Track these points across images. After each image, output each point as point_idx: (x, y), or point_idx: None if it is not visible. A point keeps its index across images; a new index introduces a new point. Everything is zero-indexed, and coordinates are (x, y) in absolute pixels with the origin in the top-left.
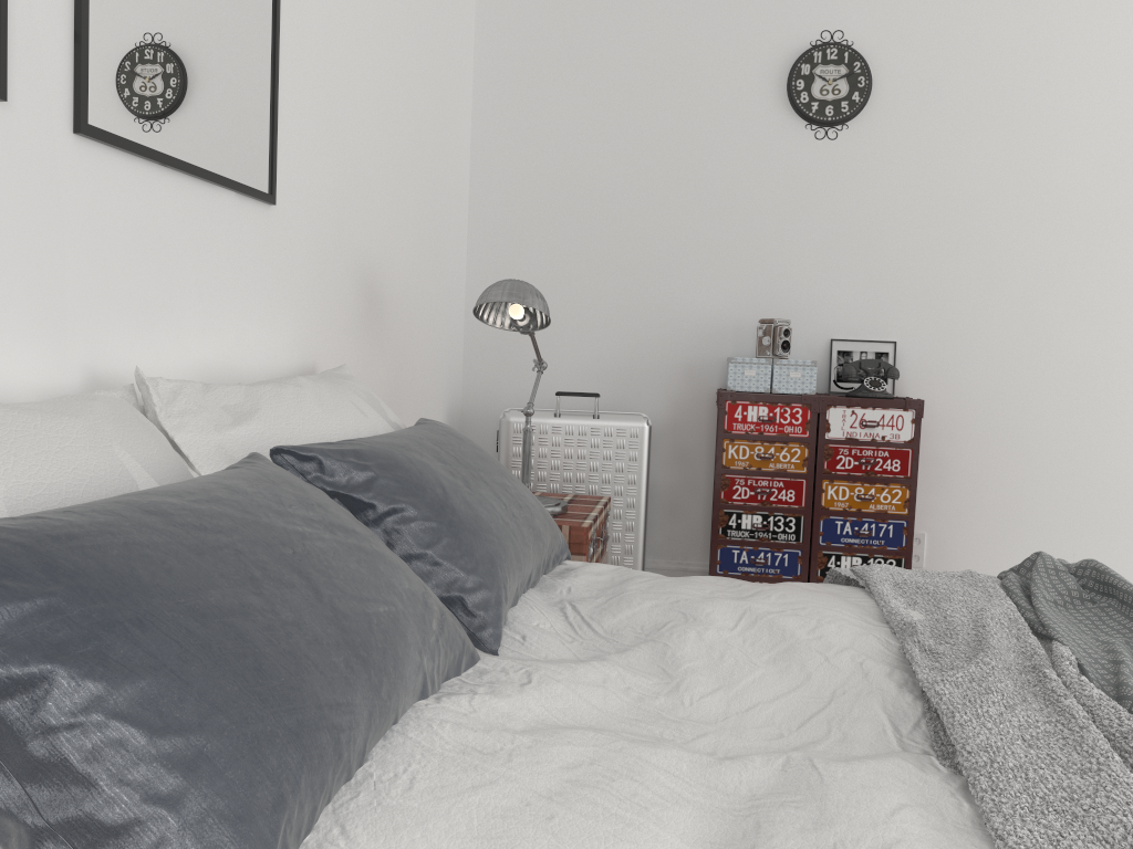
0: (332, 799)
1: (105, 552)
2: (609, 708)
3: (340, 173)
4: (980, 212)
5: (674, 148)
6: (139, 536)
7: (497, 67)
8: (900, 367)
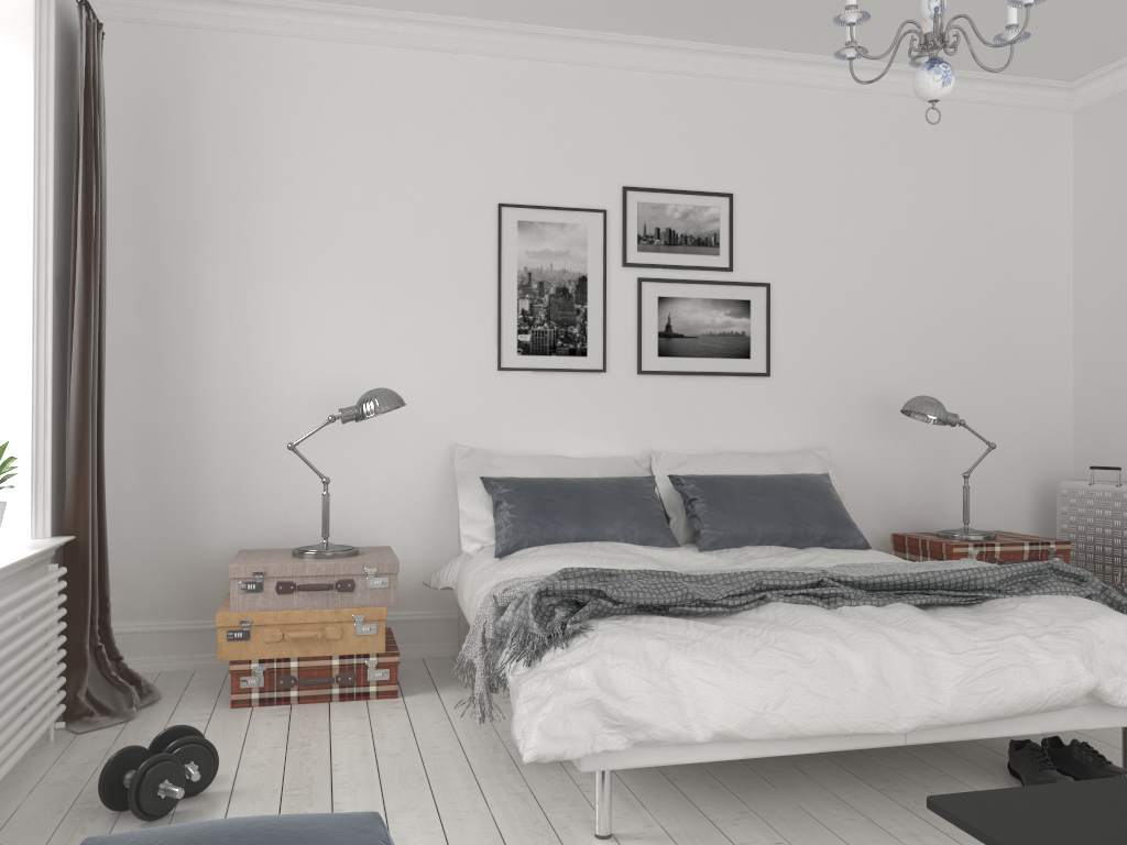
0: (554, 543)
1: (530, 484)
2: (687, 563)
3: (842, 349)
4: None
5: None
6: (543, 483)
7: (1086, 227)
8: None
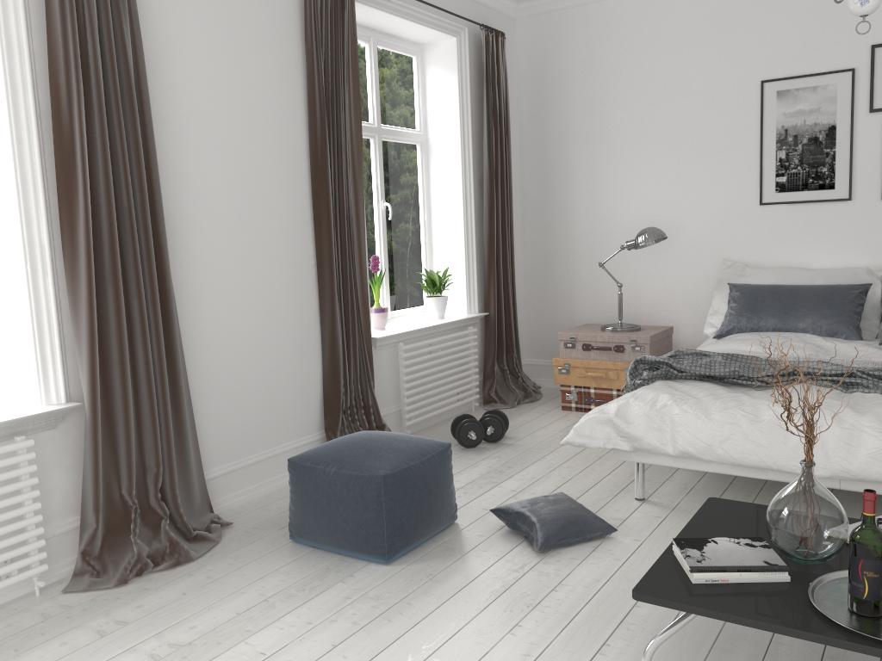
0: (757, 332)
1: (753, 289)
2: (847, 353)
3: None
4: None
5: None
6: (763, 288)
7: None
8: None
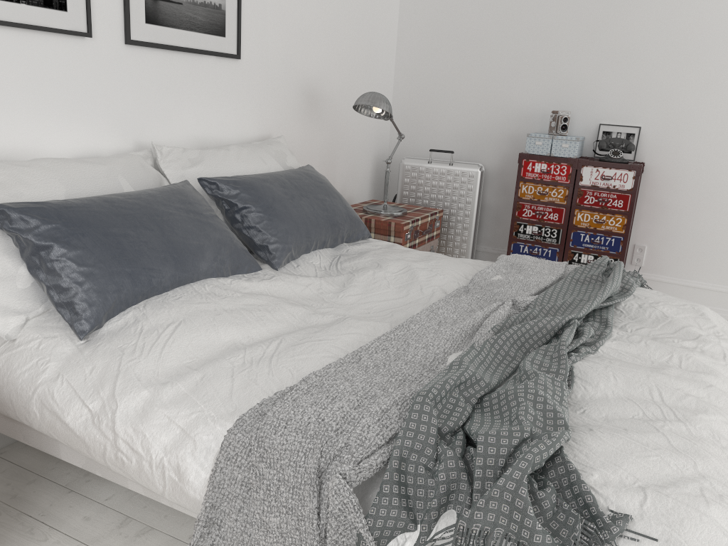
0: (149, 298)
1: (80, 213)
2: (301, 293)
3: (287, 36)
4: (708, 43)
5: (514, 2)
6: (96, 209)
7: None
8: (641, 143)
